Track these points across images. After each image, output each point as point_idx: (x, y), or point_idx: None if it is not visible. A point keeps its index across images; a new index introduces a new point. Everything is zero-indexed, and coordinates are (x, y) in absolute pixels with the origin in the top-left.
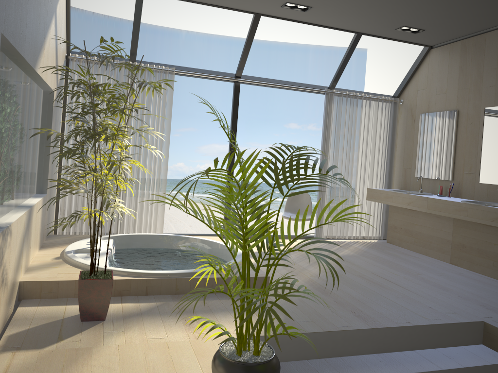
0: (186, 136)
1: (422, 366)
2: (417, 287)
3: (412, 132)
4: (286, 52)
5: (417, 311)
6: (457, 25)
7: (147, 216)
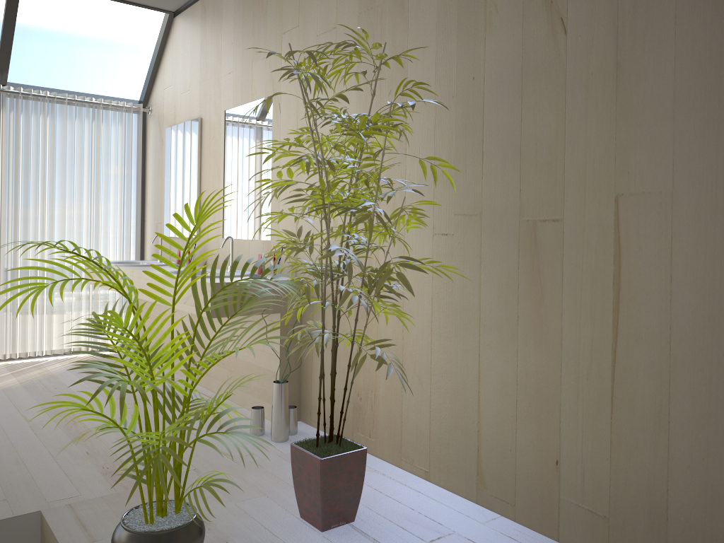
0: None
1: None
2: (26, 445)
3: (161, 161)
4: (102, 50)
5: None
6: None
7: None
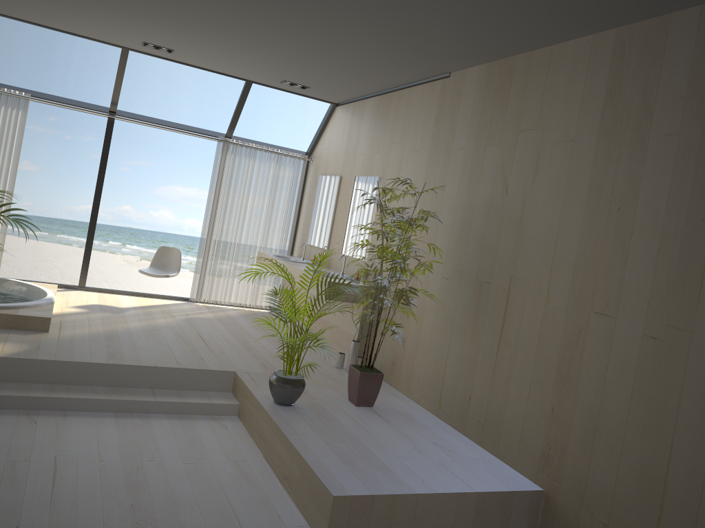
0: (139, 171)
1: (140, 397)
2: (224, 346)
3: (313, 195)
4: None
5: (182, 359)
6: (335, 87)
7: None
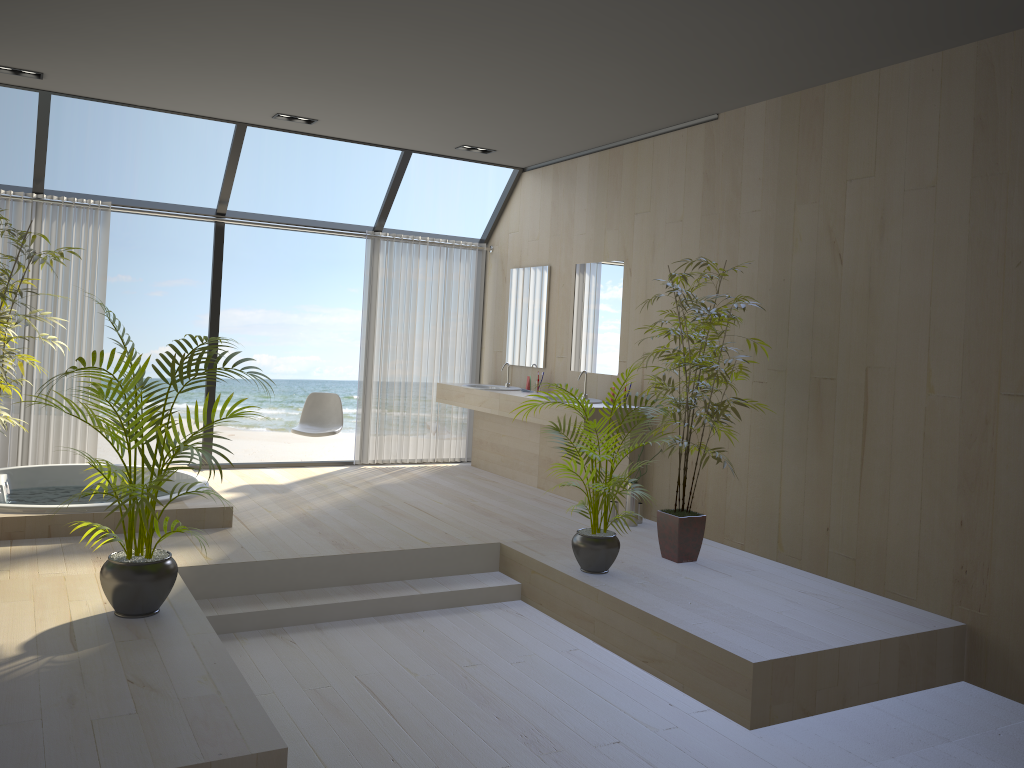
0: (177, 295)
1: (399, 592)
2: (454, 514)
3: (503, 297)
4: None
5: (424, 537)
6: (535, 147)
7: (69, 439)
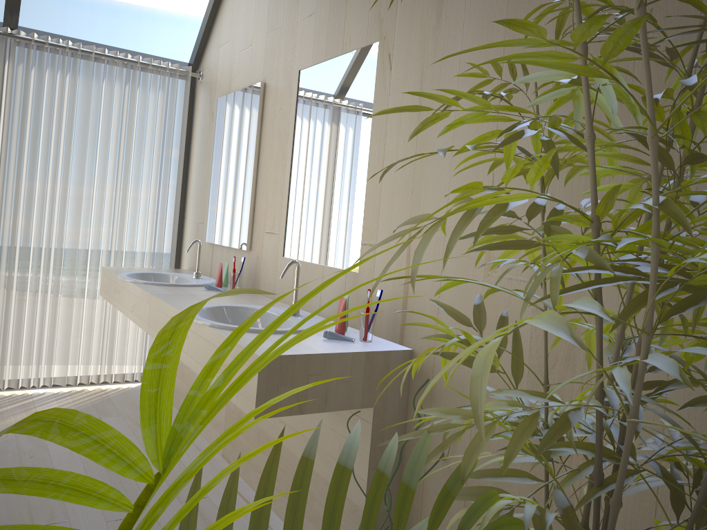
0: None
1: None
2: None
3: (209, 142)
4: (170, 28)
5: None
6: None
7: None
